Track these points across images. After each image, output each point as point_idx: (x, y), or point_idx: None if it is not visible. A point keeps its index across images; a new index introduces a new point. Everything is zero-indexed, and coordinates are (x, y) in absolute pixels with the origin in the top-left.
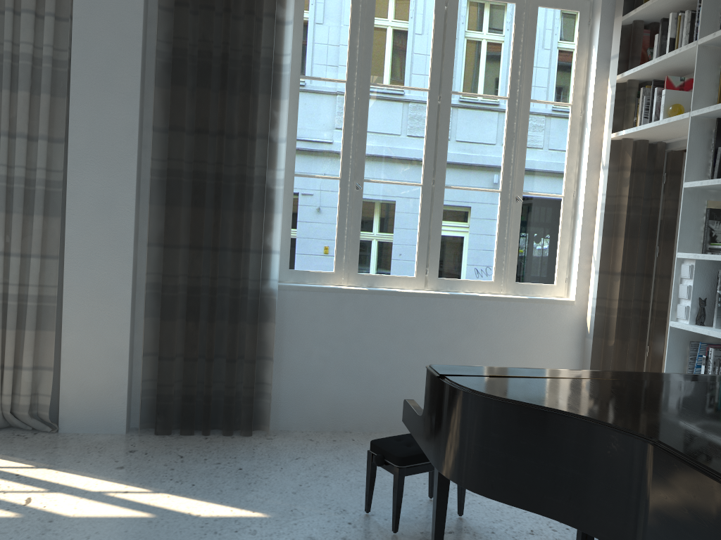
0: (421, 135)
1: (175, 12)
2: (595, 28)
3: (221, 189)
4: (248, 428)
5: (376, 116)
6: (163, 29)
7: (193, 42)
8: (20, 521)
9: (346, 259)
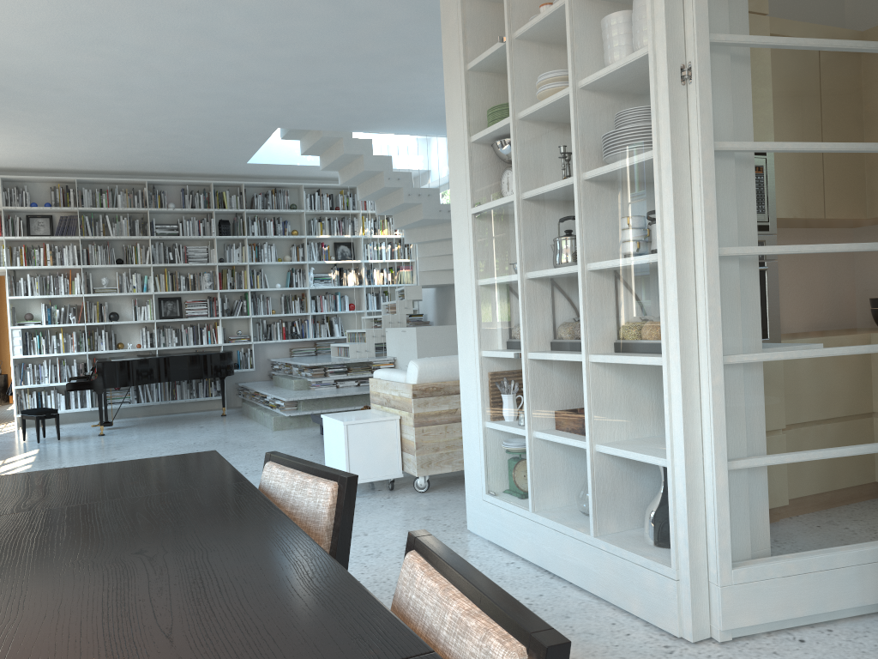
0: None
1: None
2: None
3: None
4: None
5: None
6: None
7: None
8: (37, 463)
9: None
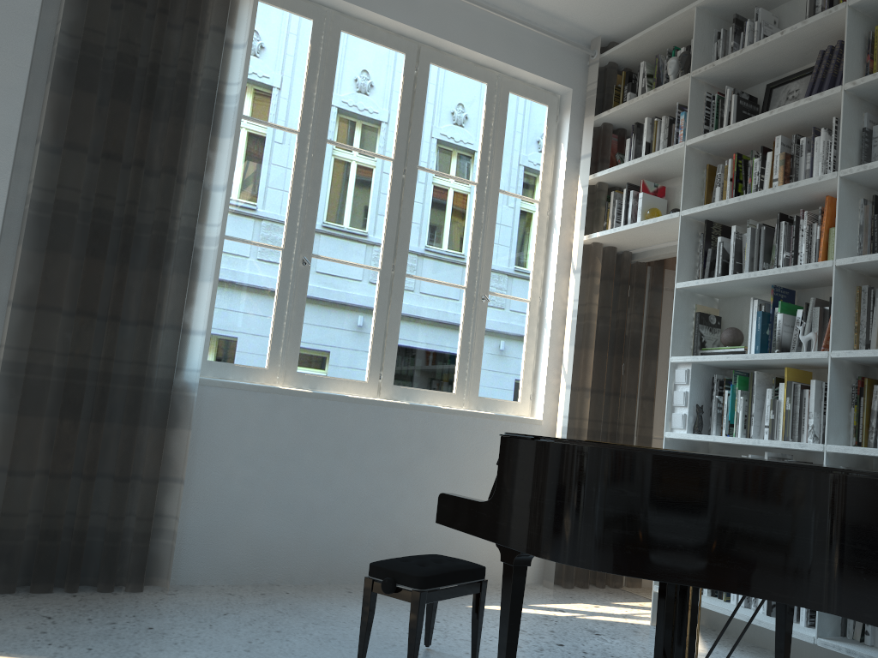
0: (382, 210)
1: None
2: (563, 125)
3: (132, 238)
4: (140, 580)
5: (331, 179)
6: (67, 17)
7: (108, 43)
8: None
9: (283, 352)
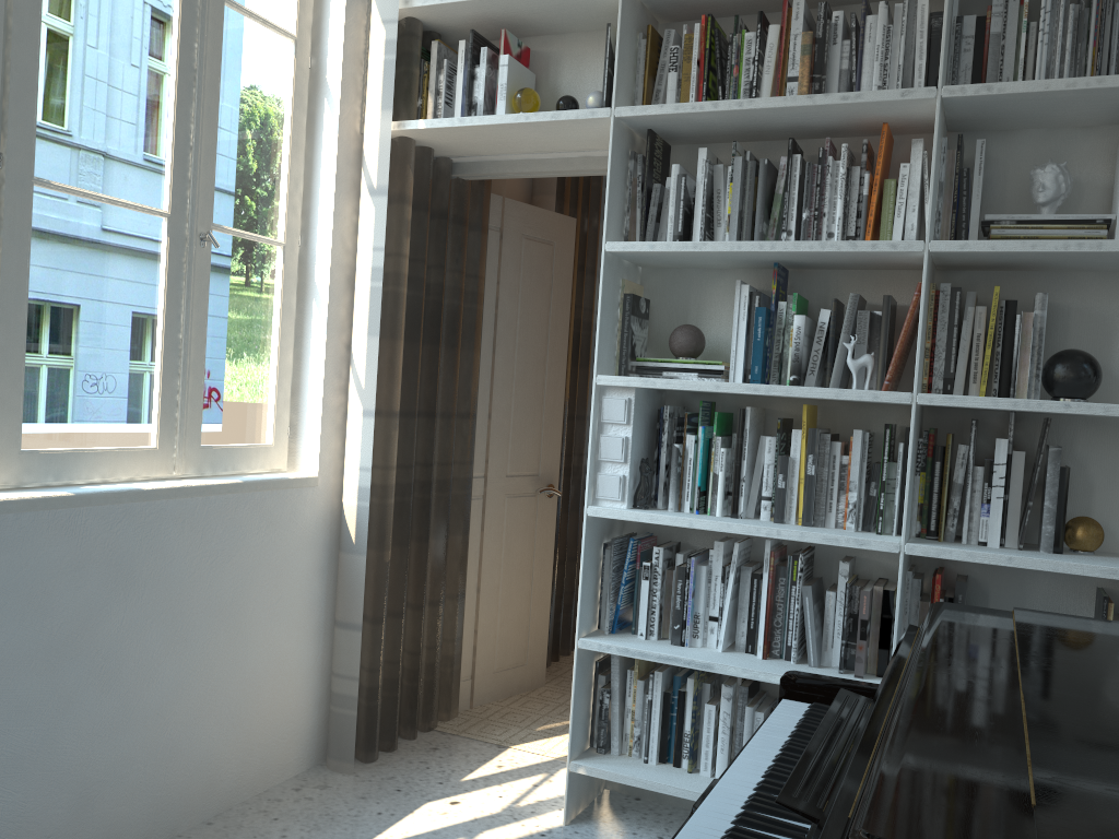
0: None
1: None
2: None
3: None
4: None
5: None
6: None
7: None
8: None
9: None
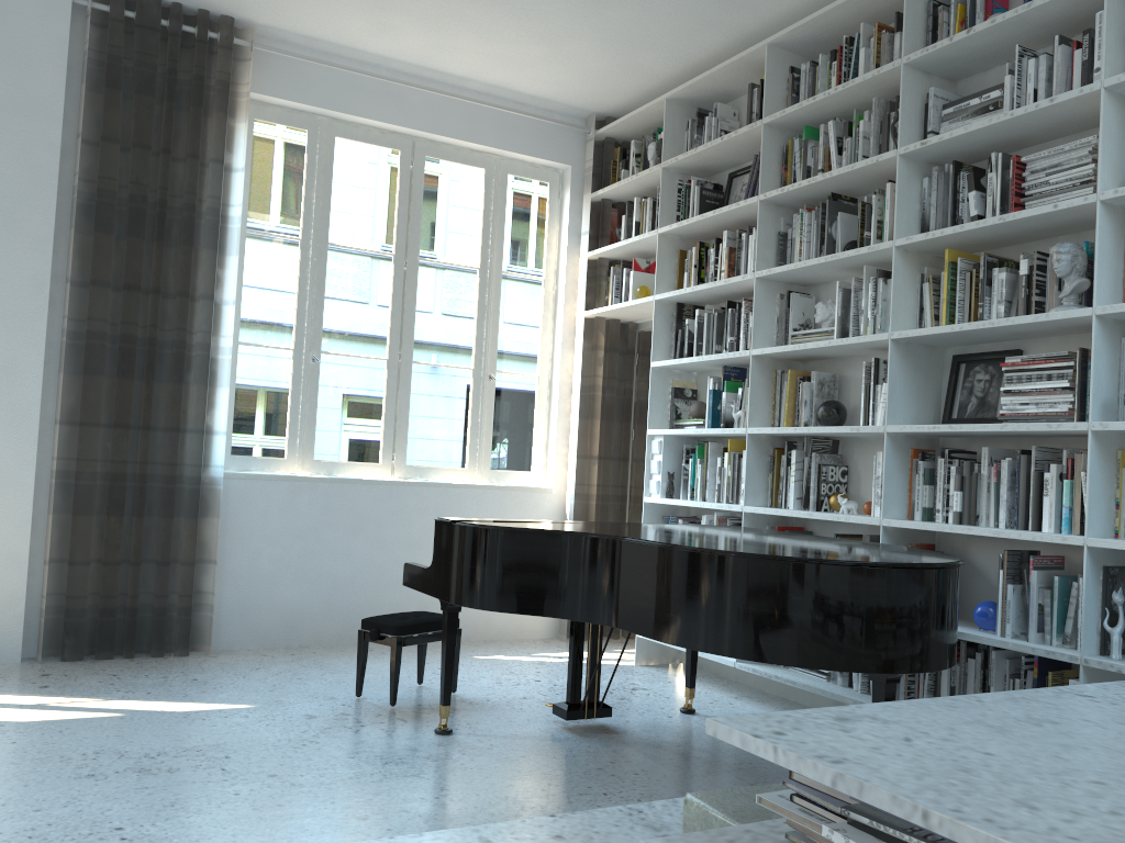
0: (386, 303)
1: (103, 148)
2: (565, 201)
3: (155, 357)
4: (185, 646)
5: (335, 280)
6: (82, 164)
7: (120, 182)
8: None
9: (300, 443)
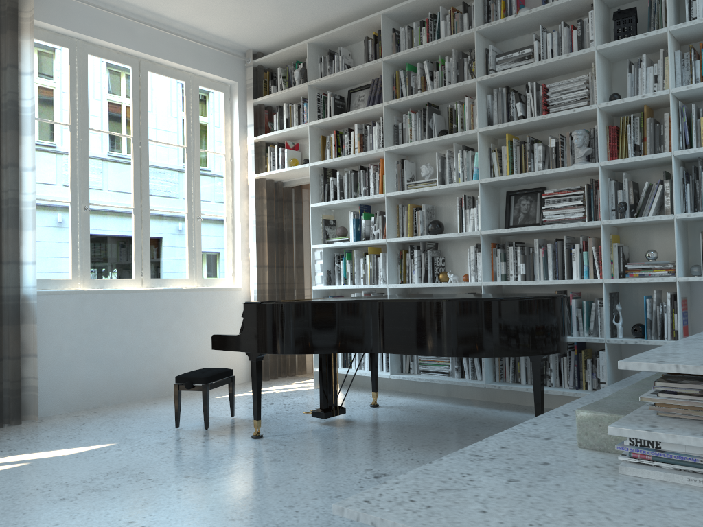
0: (130, 170)
1: None
2: (234, 105)
3: None
4: (19, 417)
5: (95, 154)
6: None
7: None
8: None
9: (81, 267)
